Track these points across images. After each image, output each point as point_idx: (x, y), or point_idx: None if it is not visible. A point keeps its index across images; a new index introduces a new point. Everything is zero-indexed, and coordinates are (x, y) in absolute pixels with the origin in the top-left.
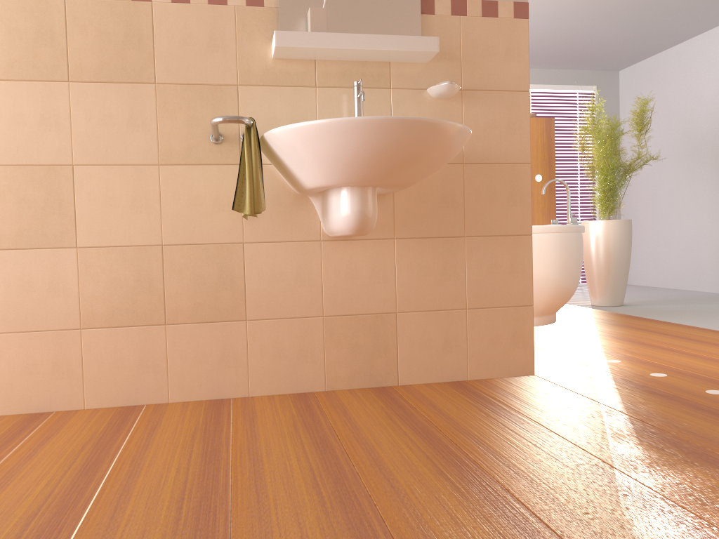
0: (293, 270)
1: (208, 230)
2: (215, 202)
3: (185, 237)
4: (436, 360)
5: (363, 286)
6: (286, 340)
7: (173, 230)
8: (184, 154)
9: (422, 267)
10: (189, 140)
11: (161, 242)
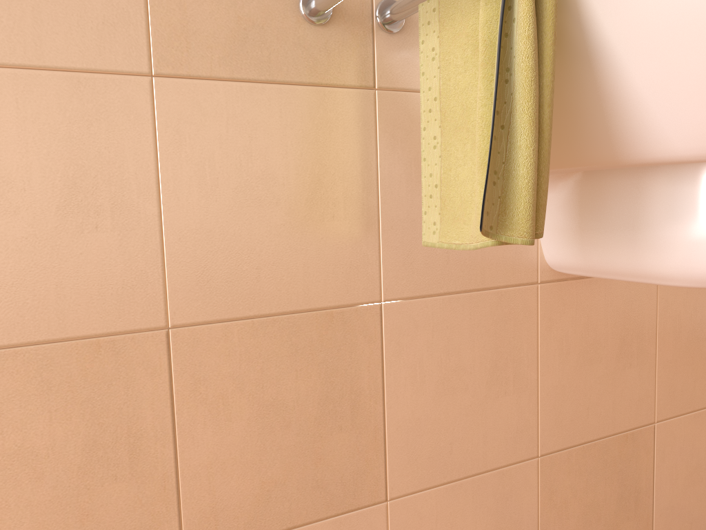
0: (484, 359)
1: (295, 274)
2: (314, 194)
3: (234, 299)
4: (705, 502)
5: (606, 377)
6: (470, 529)
7: (198, 280)
8: (226, 46)
9: (694, 323)
10: (242, 4)
11: (165, 319)
